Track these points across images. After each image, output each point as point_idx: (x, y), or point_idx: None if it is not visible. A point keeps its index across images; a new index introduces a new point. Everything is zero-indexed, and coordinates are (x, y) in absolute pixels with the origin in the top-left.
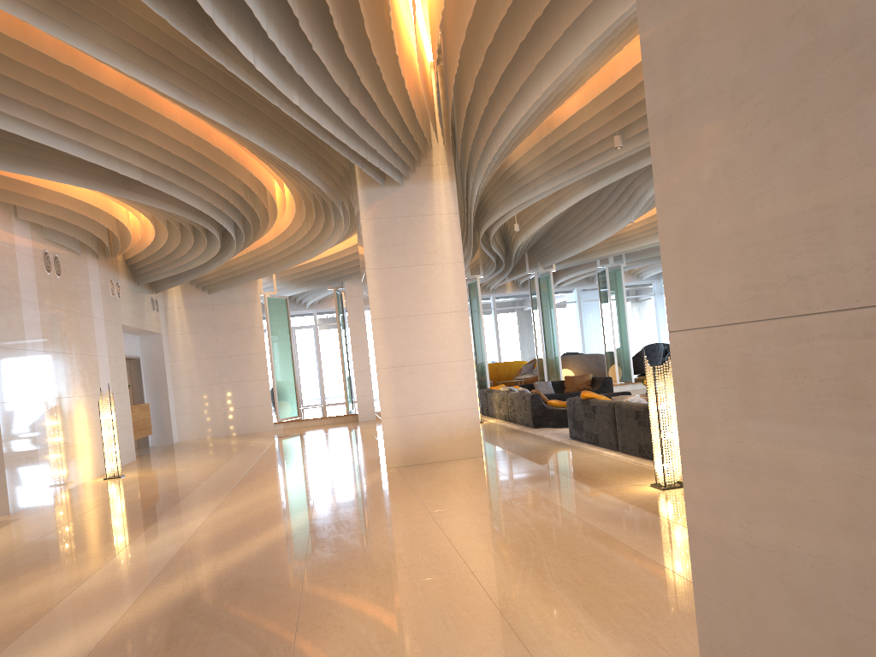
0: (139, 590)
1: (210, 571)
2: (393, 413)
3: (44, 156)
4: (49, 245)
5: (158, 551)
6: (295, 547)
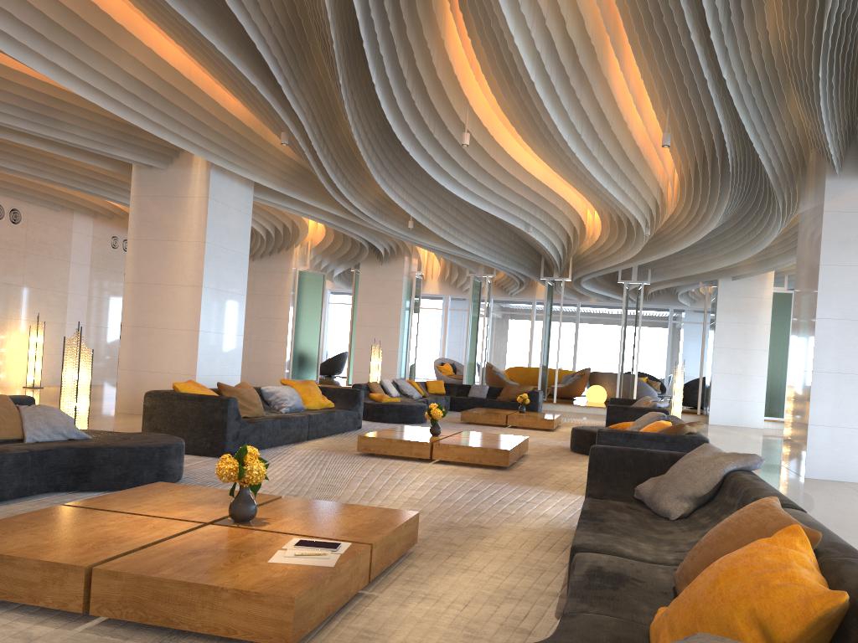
0: None
1: None
2: (128, 366)
3: None
4: (5, 199)
5: None
6: None
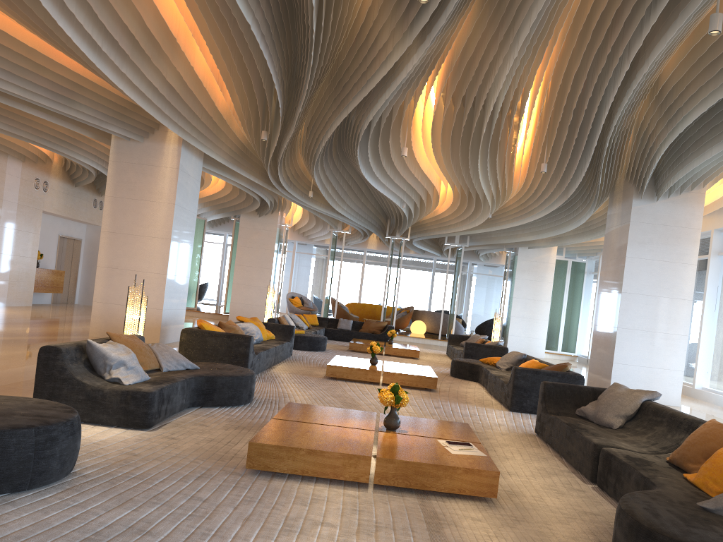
0: None
1: None
2: (102, 299)
3: None
4: None
5: None
6: None
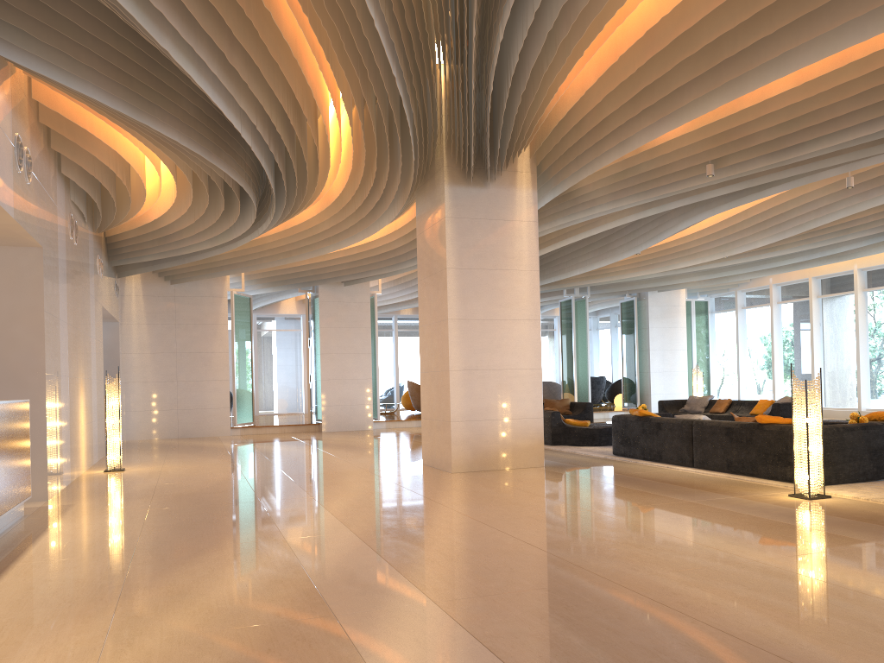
0: (392, 571)
1: (443, 556)
2: (463, 417)
3: (164, 106)
4: (72, 207)
5: (334, 537)
6: (499, 536)
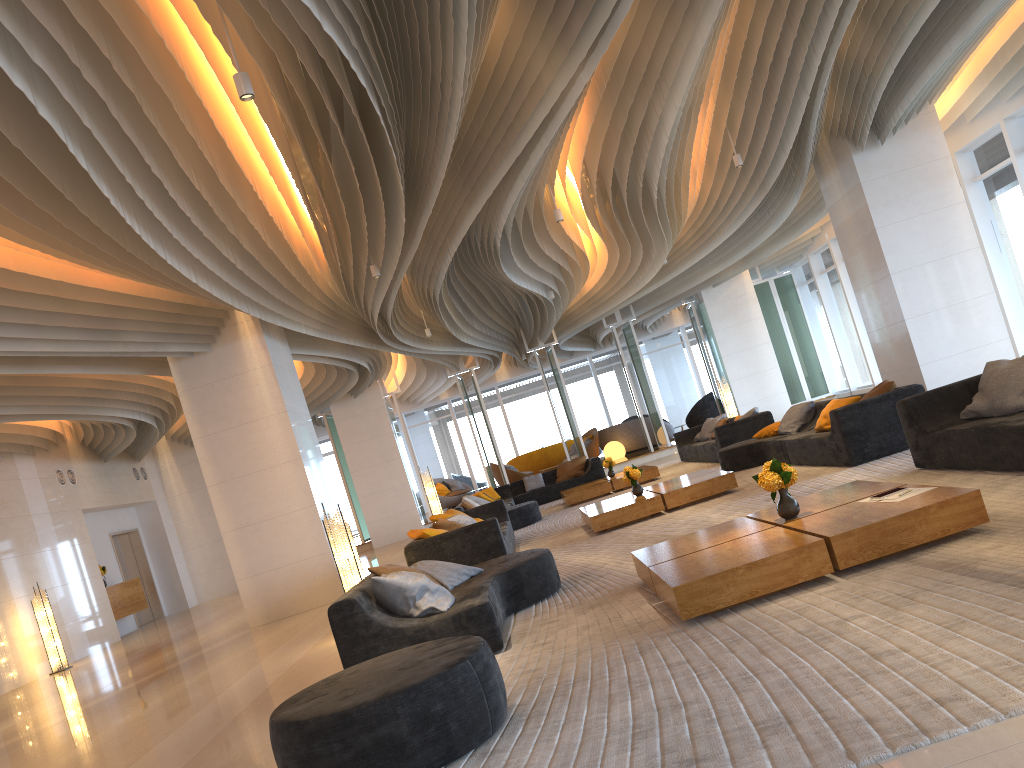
0: None
1: None
2: (247, 573)
3: None
4: None
5: None
6: (3, 752)
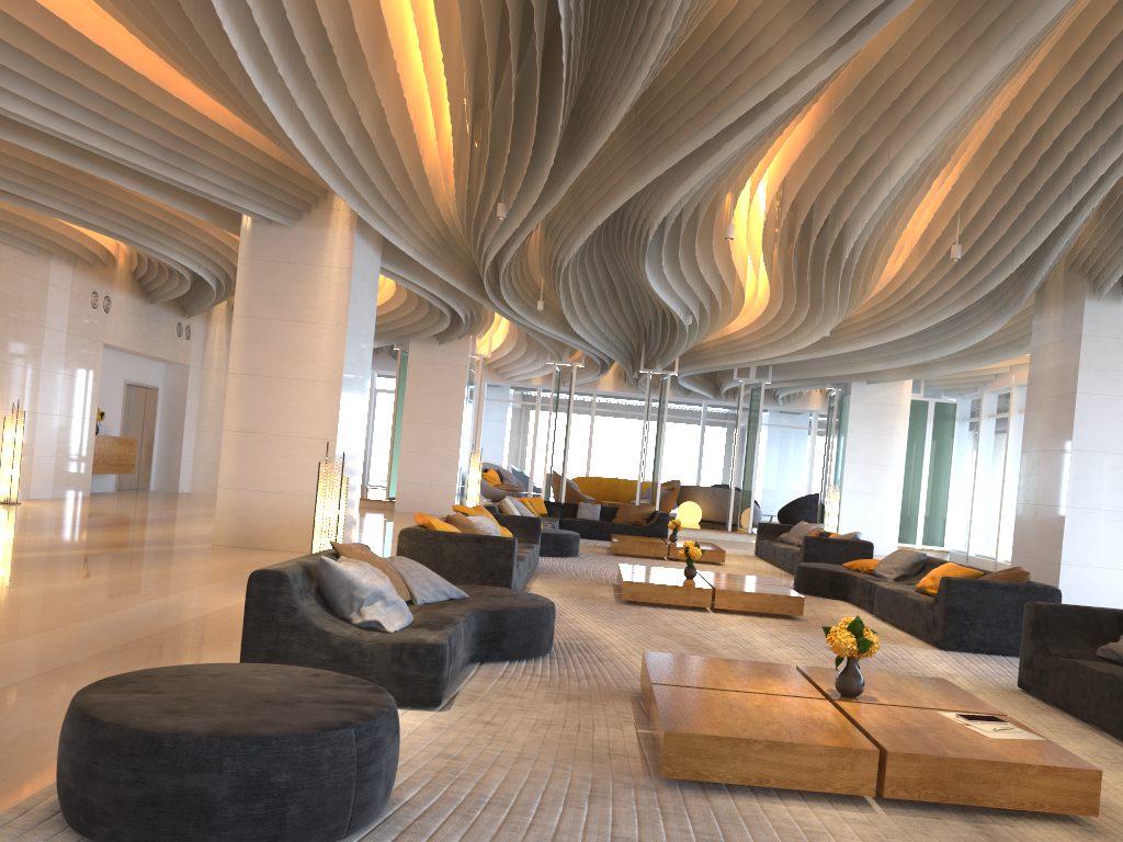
0: None
1: None
2: (233, 484)
3: None
4: None
5: None
6: None
